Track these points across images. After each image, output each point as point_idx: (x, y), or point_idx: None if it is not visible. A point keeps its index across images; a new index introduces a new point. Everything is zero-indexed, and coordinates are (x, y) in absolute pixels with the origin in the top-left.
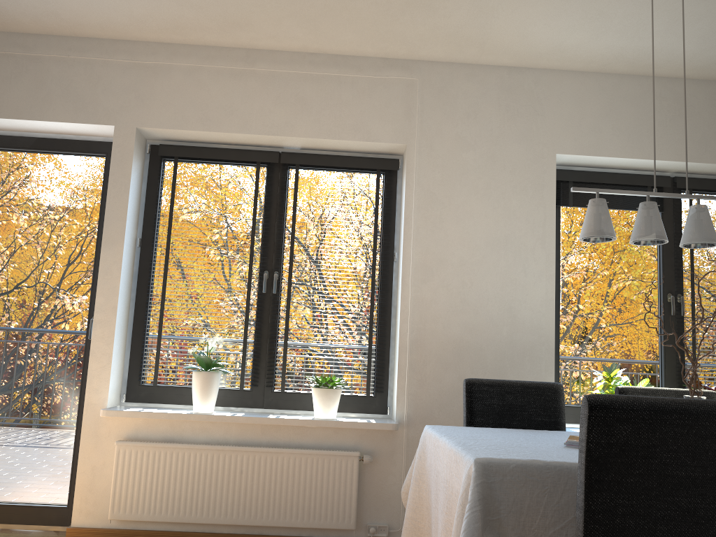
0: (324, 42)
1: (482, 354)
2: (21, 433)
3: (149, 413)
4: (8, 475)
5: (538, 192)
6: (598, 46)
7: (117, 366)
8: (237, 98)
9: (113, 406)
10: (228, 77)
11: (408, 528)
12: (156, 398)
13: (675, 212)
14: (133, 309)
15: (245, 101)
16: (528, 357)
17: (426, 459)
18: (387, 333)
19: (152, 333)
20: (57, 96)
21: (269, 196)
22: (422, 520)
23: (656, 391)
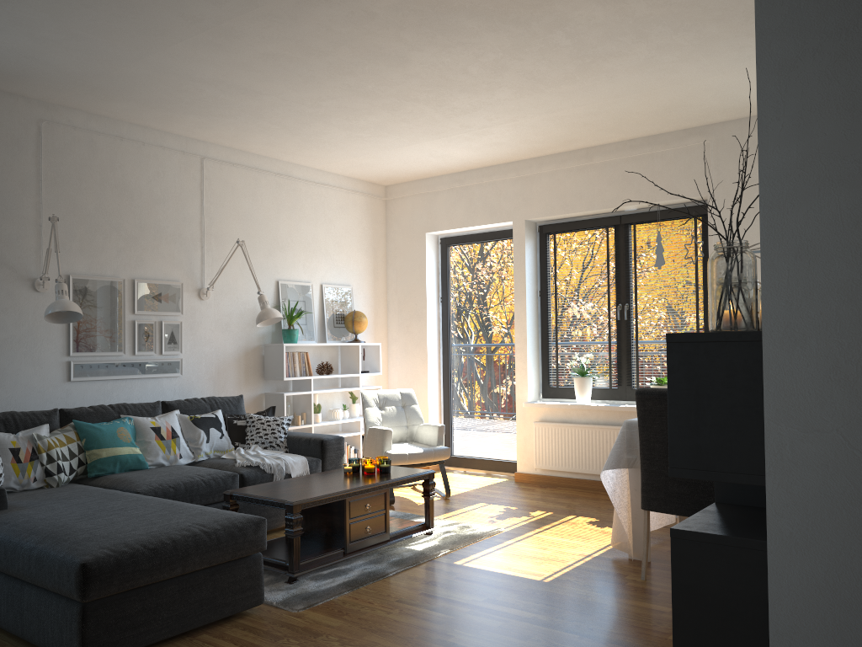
0: (633, 133)
1: None
2: (489, 417)
3: (548, 404)
4: (486, 443)
5: None
6: None
7: (533, 376)
8: (583, 186)
9: (533, 401)
10: (576, 172)
11: None
12: (559, 395)
13: None
14: (540, 338)
15: (588, 187)
16: None
17: None
18: None
19: (553, 353)
20: (480, 209)
21: (617, 248)
22: None
23: None
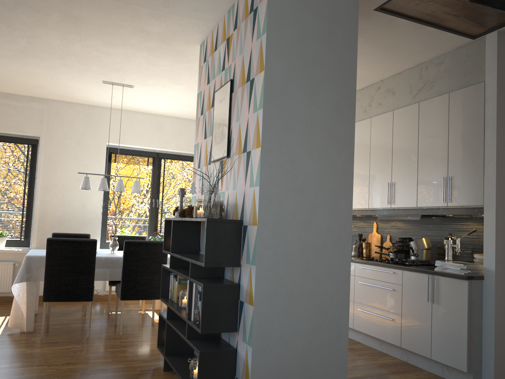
0: (0, 89)
1: (70, 223)
2: None
3: None
4: None
5: (98, 158)
6: (120, 104)
7: None
8: None
9: None
10: None
11: None
12: None
13: (158, 167)
14: None
15: None
16: (90, 223)
17: None
18: (31, 213)
19: None
20: None
21: None
22: None
23: (125, 236)
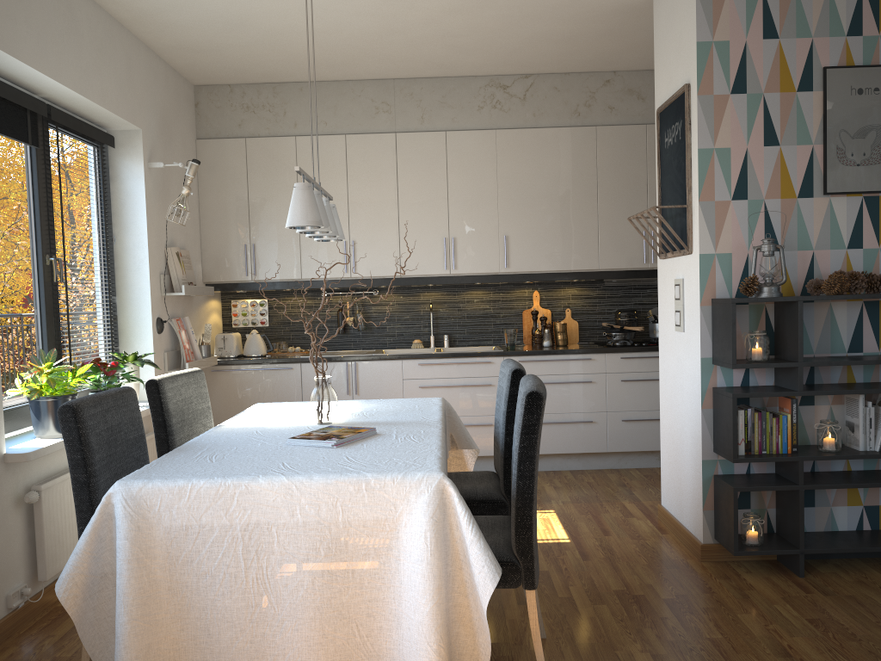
0: None
1: None
2: None
3: None
4: None
5: None
6: None
7: None
8: None
9: None
10: None
11: (141, 632)
12: None
13: (46, 151)
14: None
15: None
16: None
17: (158, 524)
18: None
19: None
20: None
21: None
22: (161, 609)
23: (177, 378)
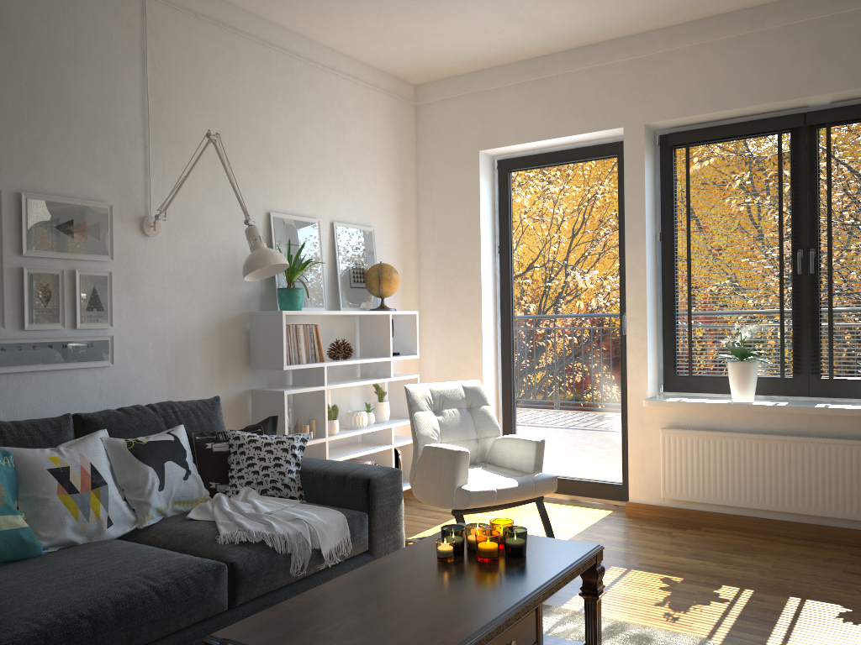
0: None
1: None
2: (575, 419)
3: (689, 403)
4: (569, 455)
5: None
6: None
7: (652, 359)
8: (747, 67)
9: (653, 396)
10: (734, 45)
11: None
12: (693, 388)
13: None
14: (661, 303)
15: (756, 68)
16: None
17: None
18: None
19: (681, 325)
20: (568, 111)
21: (796, 165)
22: None
23: None
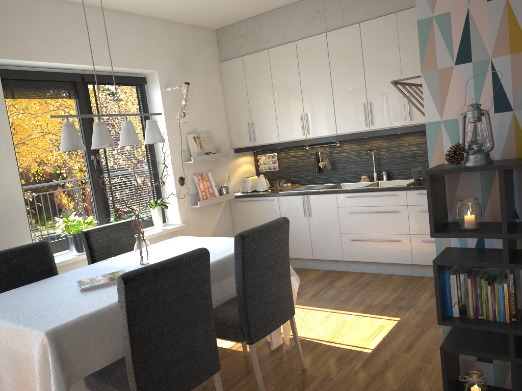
0: None
1: None
2: None
3: None
4: None
5: None
6: None
7: None
8: None
9: None
10: None
11: None
12: None
13: (86, 99)
14: None
15: None
16: (7, 221)
17: None
18: None
19: None
20: None
21: None
22: None
23: (106, 227)
